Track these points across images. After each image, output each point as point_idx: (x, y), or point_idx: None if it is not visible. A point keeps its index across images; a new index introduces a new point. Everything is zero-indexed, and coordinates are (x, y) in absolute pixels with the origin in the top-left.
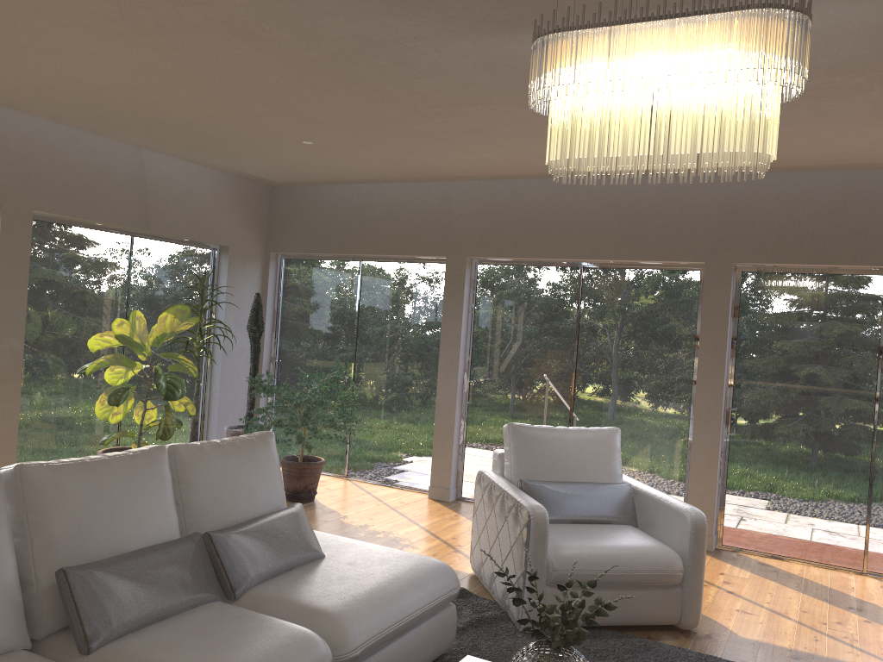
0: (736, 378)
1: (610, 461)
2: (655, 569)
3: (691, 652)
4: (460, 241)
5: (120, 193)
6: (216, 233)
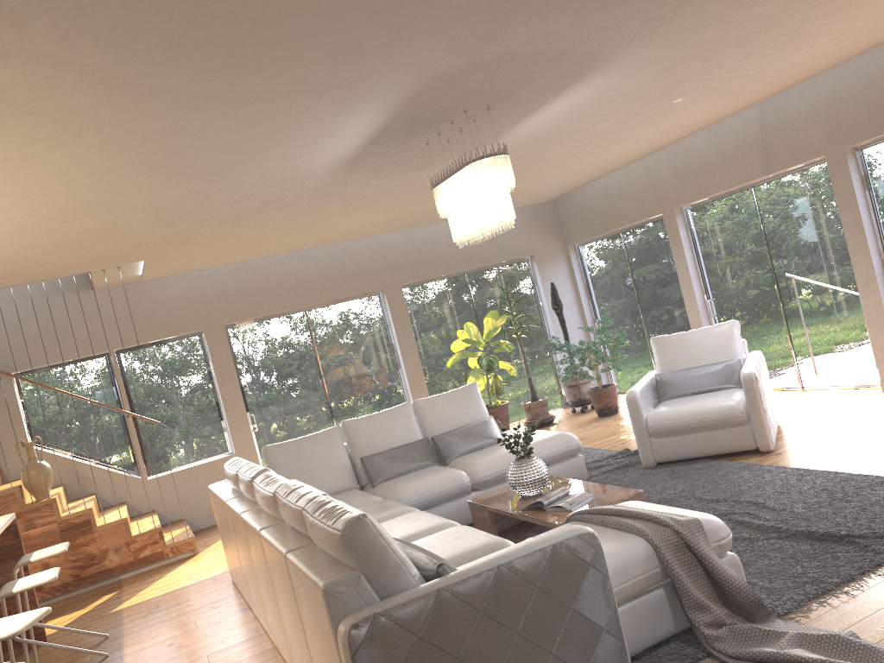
0: None
1: (727, 346)
2: (720, 414)
3: (743, 464)
4: (666, 199)
5: (447, 253)
6: (520, 250)
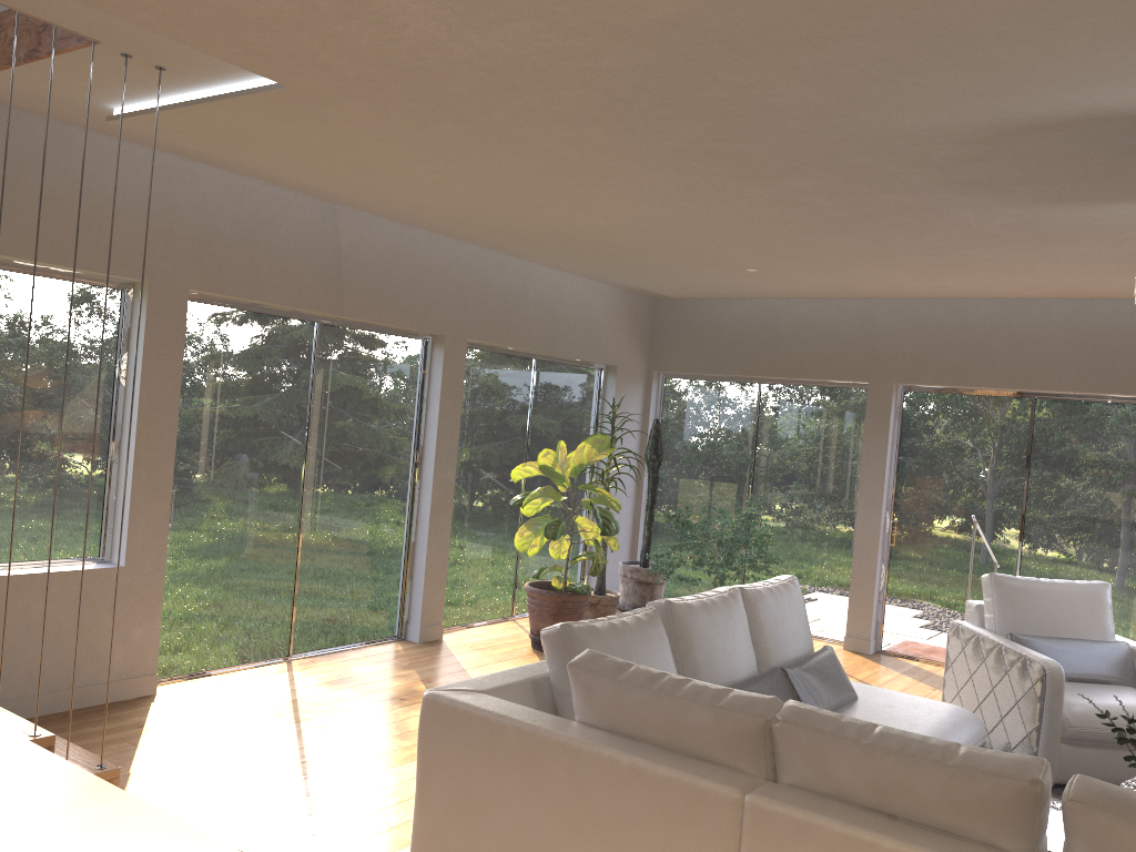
0: None
1: (1103, 618)
2: None
3: None
4: (886, 366)
5: (532, 316)
6: (606, 352)
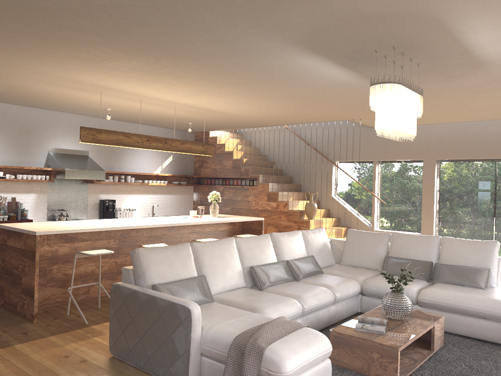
0: None
1: None
2: None
3: None
4: None
5: None
6: None
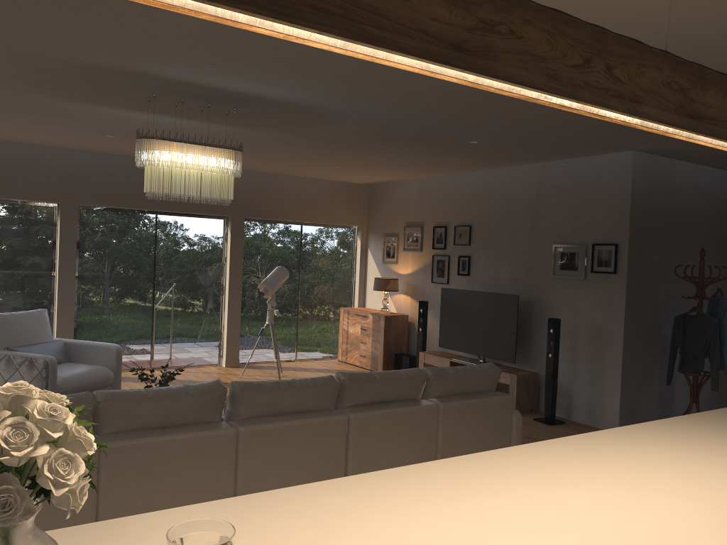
0: (80, 273)
1: (48, 329)
2: (104, 377)
3: None
4: None
5: None
6: None
